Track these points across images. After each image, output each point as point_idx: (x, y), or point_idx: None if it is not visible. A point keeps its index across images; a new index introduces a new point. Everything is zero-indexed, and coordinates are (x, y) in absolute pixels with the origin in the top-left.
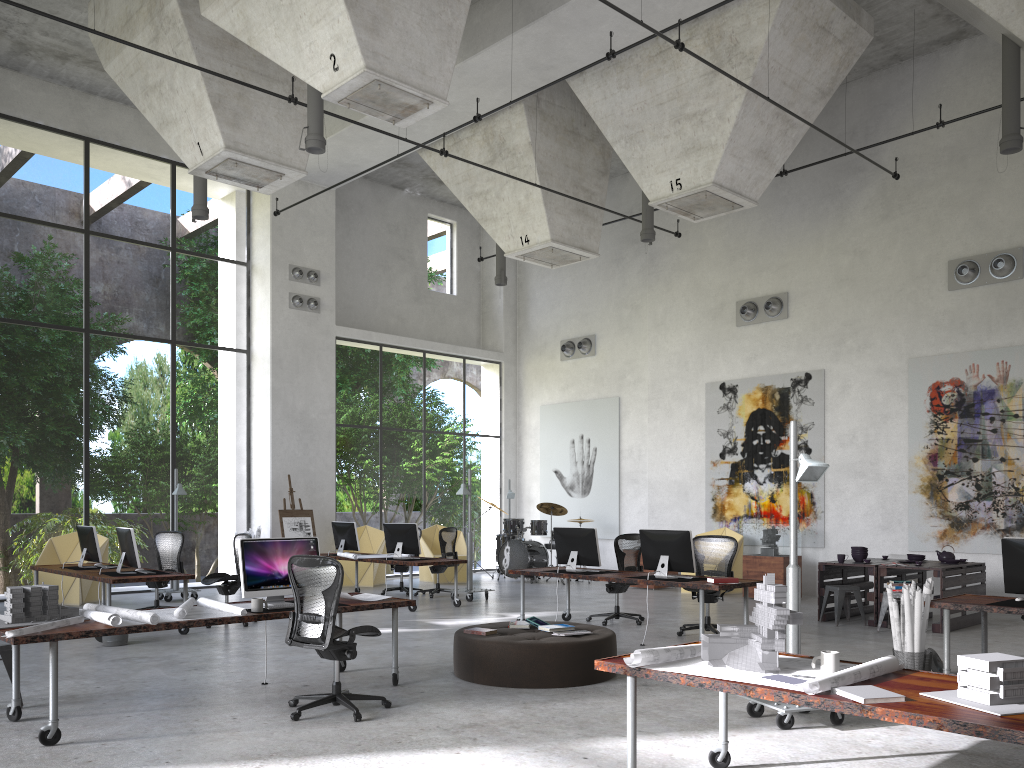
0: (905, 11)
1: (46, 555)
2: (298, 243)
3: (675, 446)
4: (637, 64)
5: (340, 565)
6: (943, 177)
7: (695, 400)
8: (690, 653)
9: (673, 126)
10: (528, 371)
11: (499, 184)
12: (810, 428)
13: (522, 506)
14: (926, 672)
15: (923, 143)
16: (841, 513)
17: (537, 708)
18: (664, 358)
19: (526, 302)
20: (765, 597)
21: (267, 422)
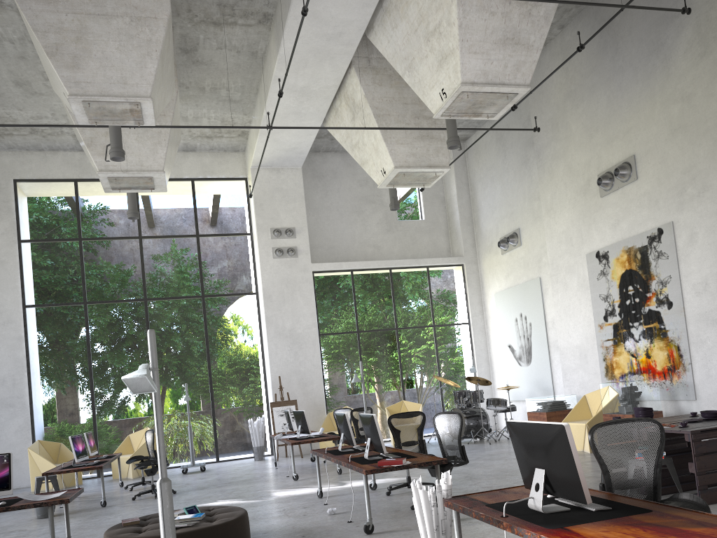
0: None
1: (123, 446)
2: (276, 212)
3: (573, 314)
4: (395, 4)
5: None
6: None
7: (581, 271)
8: None
9: (427, 45)
10: (485, 267)
11: (361, 134)
12: (668, 281)
13: (494, 376)
14: None
15: None
16: (706, 363)
17: None
18: (556, 238)
19: (477, 212)
20: None
21: (266, 340)
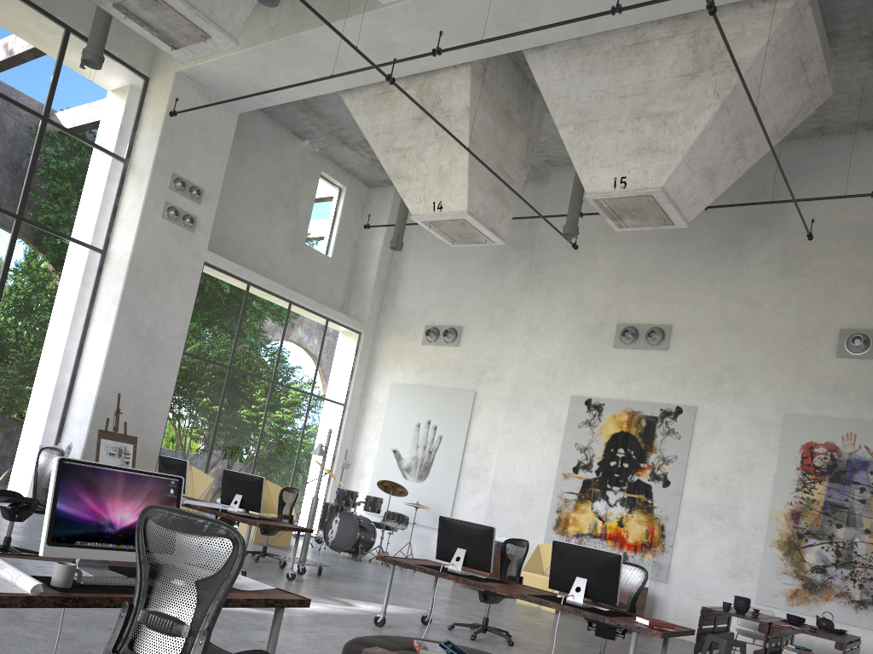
0: (855, 82)
1: None
2: (187, 154)
3: (528, 451)
4: (607, 51)
5: (242, 541)
6: (847, 250)
7: (557, 410)
8: None
9: (632, 122)
10: (386, 347)
11: (423, 143)
12: (672, 461)
13: (352, 478)
14: None
15: (832, 214)
16: (690, 551)
17: None
18: (532, 363)
19: (397, 281)
20: None
21: (108, 331)
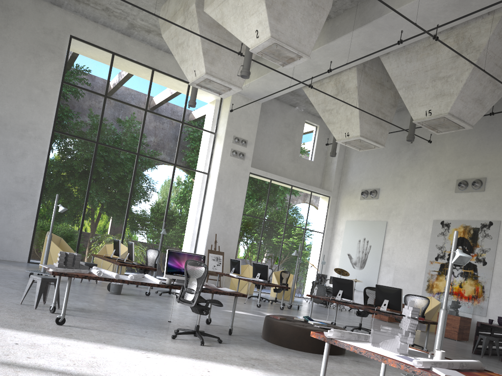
0: None
1: (101, 251)
2: (239, 126)
3: (412, 250)
4: (417, 50)
5: (207, 267)
6: None
7: (426, 228)
8: (364, 338)
9: (431, 82)
10: (343, 203)
11: (338, 106)
12: (487, 251)
13: (329, 269)
14: (497, 374)
15: None
16: (498, 299)
17: (294, 359)
18: (413, 204)
19: (347, 168)
20: (407, 313)
21: (210, 207)
